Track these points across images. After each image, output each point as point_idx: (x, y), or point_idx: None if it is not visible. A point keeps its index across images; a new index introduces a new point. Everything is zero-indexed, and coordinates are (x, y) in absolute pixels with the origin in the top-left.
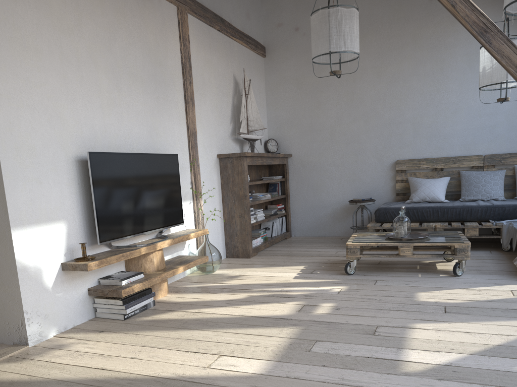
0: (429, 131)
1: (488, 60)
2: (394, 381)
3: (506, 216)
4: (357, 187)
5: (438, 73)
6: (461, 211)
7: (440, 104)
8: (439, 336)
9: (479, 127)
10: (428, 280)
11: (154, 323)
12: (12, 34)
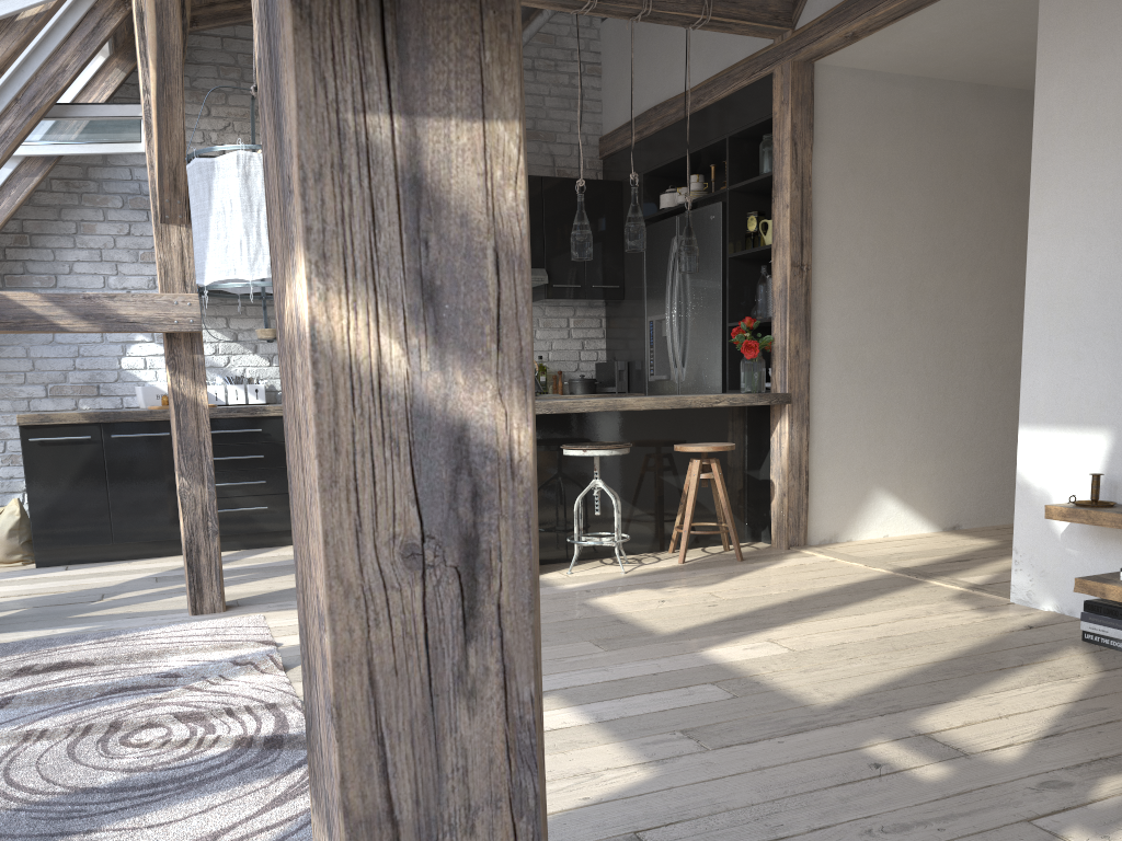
0: None
1: None
2: (546, 683)
3: None
4: None
5: None
6: None
7: None
8: (569, 760)
9: None
10: None
11: (1025, 650)
12: (1079, 119)
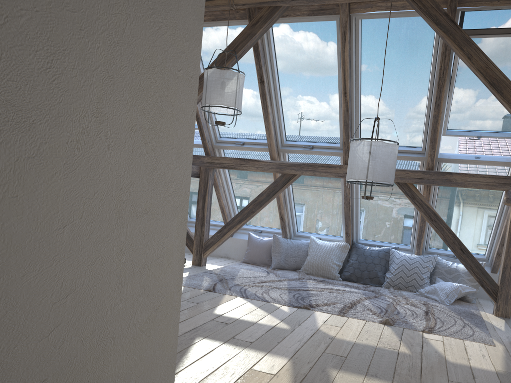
0: None
1: None
2: (301, 332)
3: None
4: None
5: None
6: None
7: None
8: (240, 312)
9: None
10: None
11: None
12: None
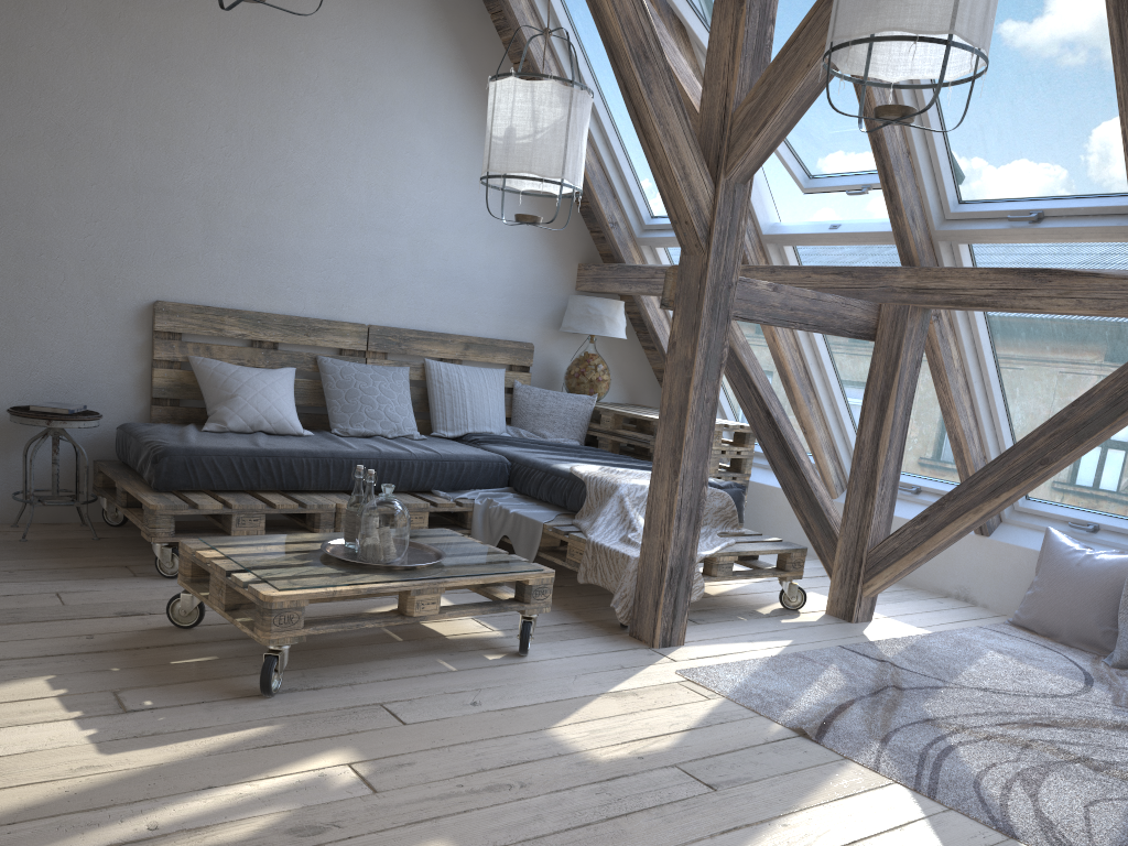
0: (246, 238)
1: (527, 117)
2: None
3: (464, 483)
4: (25, 365)
5: (275, 84)
6: (379, 467)
7: (276, 171)
8: None
9: (359, 256)
10: (493, 680)
11: None
12: None
